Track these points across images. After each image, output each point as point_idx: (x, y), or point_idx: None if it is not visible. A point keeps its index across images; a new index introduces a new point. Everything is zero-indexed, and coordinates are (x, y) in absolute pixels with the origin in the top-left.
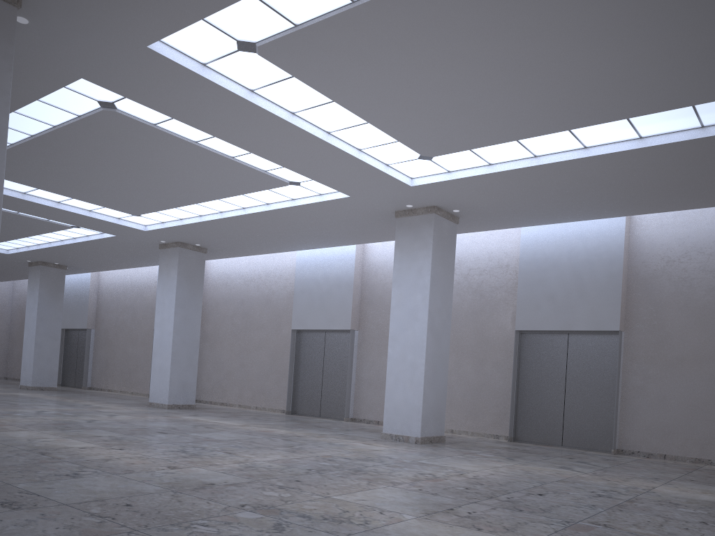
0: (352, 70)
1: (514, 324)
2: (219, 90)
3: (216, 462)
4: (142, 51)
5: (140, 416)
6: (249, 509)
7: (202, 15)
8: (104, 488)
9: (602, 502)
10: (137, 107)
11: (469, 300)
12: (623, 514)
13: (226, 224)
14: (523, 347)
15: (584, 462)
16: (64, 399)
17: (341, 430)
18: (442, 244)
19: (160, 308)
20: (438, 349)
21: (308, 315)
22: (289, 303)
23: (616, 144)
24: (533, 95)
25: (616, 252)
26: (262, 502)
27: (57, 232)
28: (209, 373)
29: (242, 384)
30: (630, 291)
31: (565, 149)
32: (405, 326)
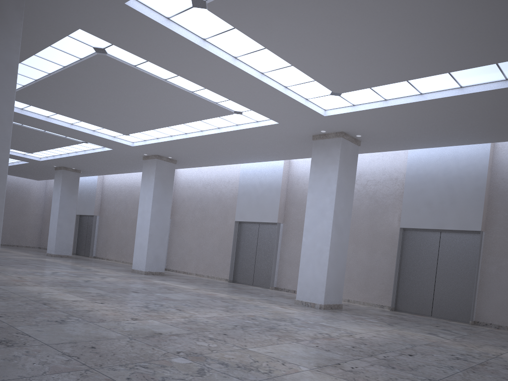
0: (279, 23)
1: (400, 223)
2: (179, 38)
3: (168, 316)
4: (121, 7)
5: (123, 279)
6: (182, 356)
7: None
8: (79, 333)
9: (459, 364)
10: (121, 52)
11: (366, 204)
12: (475, 375)
13: (189, 142)
14: (405, 240)
15: (447, 330)
16: (74, 264)
17: (266, 296)
18: (346, 161)
19: (142, 202)
20: (340, 239)
21: (247, 211)
22: (234, 202)
23: (486, 84)
24: (421, 44)
25: (481, 170)
26: (193, 350)
27: (72, 146)
28: (176, 250)
29: (199, 259)
30: (491, 201)
31: (445, 88)
32: (316, 221)
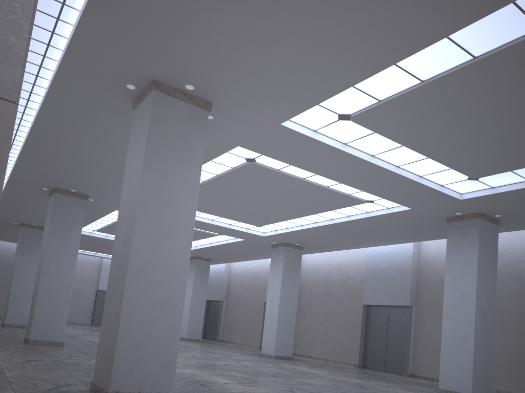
0: (419, 124)
1: None
2: (323, 145)
3: None
4: (277, 127)
5: (257, 363)
6: None
7: (318, 102)
8: None
9: None
10: (268, 159)
11: (510, 284)
12: None
13: (318, 230)
14: None
15: None
16: (206, 348)
17: (403, 384)
18: (486, 241)
19: (271, 287)
20: (485, 323)
21: (375, 294)
22: (361, 285)
23: None
24: None
25: None
26: None
27: (208, 238)
28: (301, 334)
29: (325, 343)
30: None
31: None
32: (456, 304)
